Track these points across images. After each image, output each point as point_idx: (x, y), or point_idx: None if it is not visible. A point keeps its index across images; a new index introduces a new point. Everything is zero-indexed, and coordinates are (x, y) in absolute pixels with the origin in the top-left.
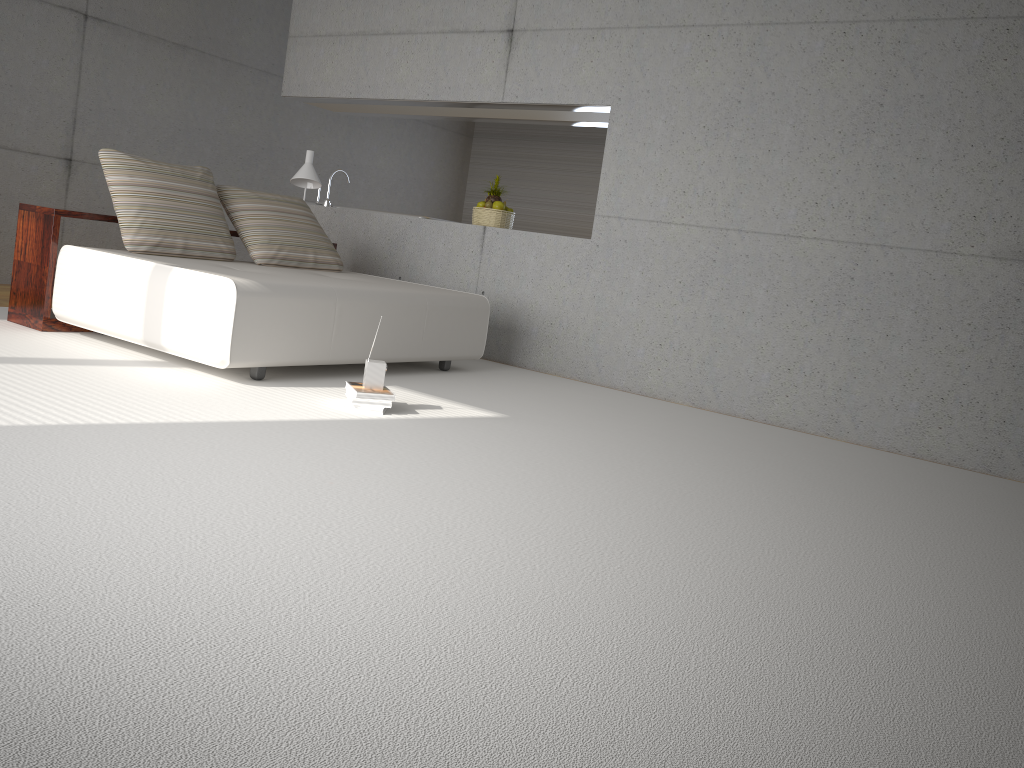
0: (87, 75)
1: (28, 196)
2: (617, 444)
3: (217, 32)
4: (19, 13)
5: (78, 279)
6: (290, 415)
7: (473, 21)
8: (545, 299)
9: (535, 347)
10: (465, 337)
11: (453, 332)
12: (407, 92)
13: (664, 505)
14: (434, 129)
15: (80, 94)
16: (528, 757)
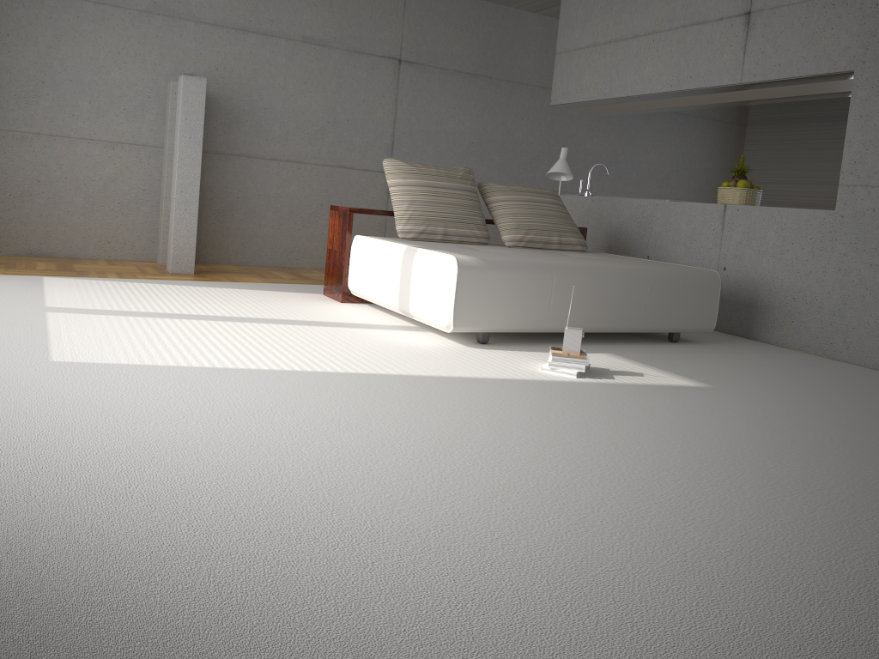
0: (401, 106)
1: (360, 202)
2: (825, 422)
3: (502, 59)
4: (352, 65)
5: (361, 261)
6: (487, 373)
7: (711, 11)
8: (787, 273)
9: (777, 322)
10: (693, 310)
11: (679, 305)
12: (652, 86)
13: (839, 491)
14: (705, 121)
15: (396, 121)
16: None
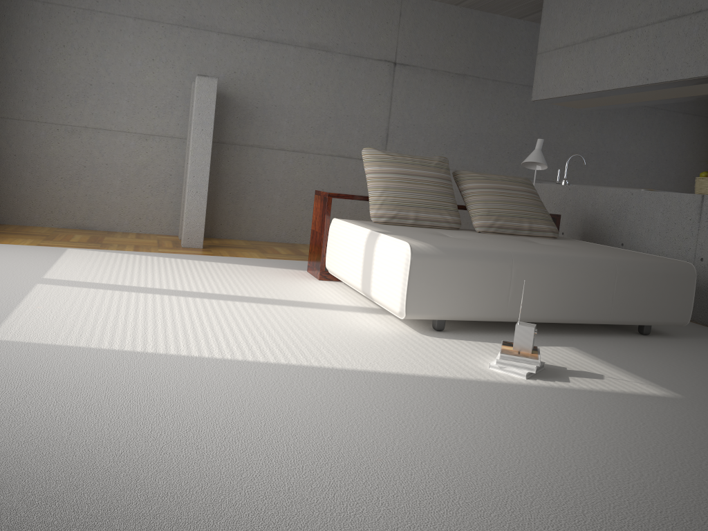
0: (395, 103)
1: (357, 187)
2: None
3: (488, 61)
4: (352, 68)
5: (336, 243)
6: (428, 369)
7: (689, 4)
8: None
9: None
10: (665, 303)
11: (650, 297)
12: (628, 80)
13: None
14: (685, 116)
15: (391, 117)
16: None
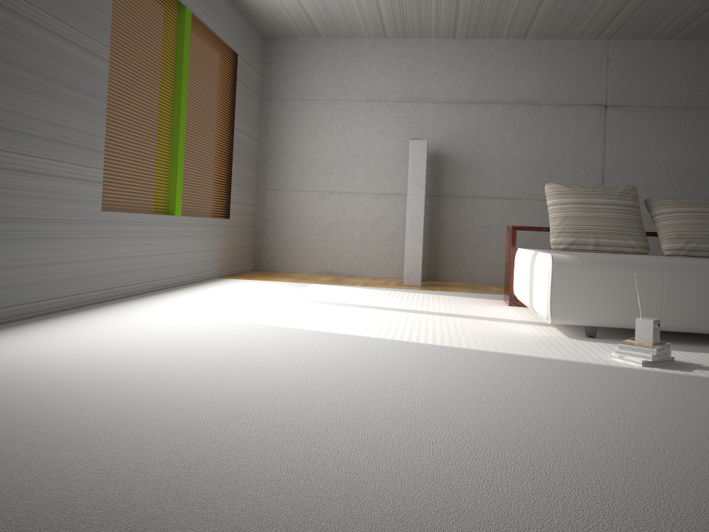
0: (609, 144)
1: None
2: None
3: None
4: (560, 116)
5: (517, 269)
6: (546, 354)
7: None
8: None
9: None
10: None
11: None
12: None
13: None
14: None
15: (605, 158)
16: (54, 510)
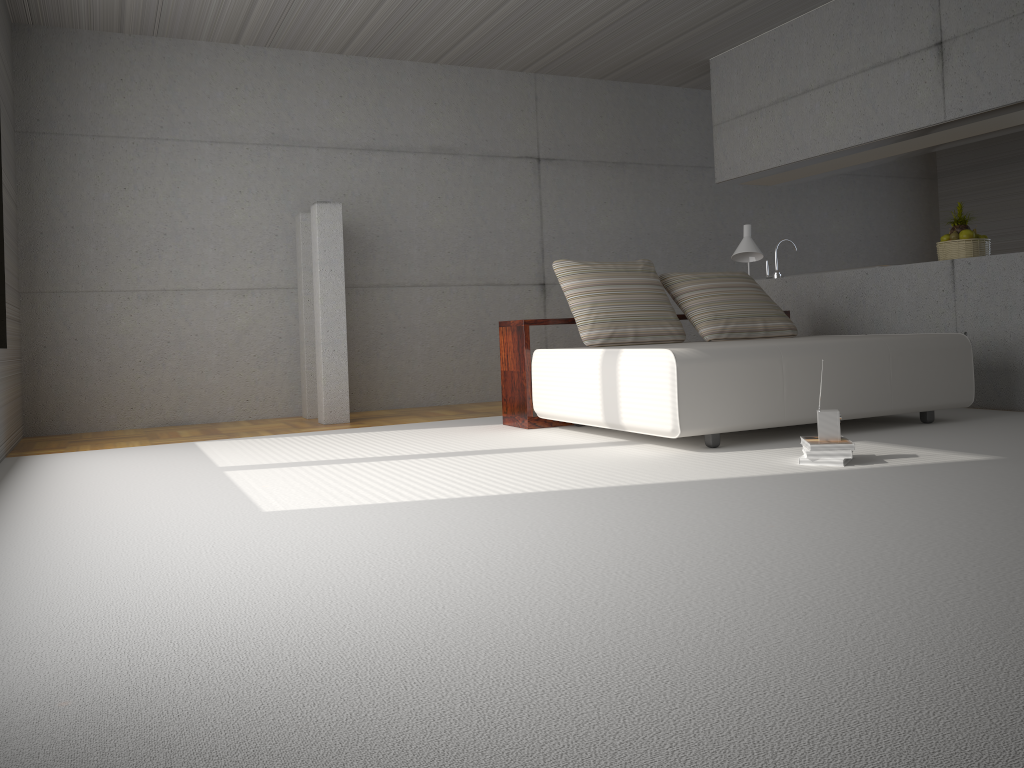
0: (546, 209)
1: None
2: None
3: (649, 142)
4: (488, 171)
5: (548, 377)
6: (740, 473)
7: (894, 48)
8: None
9: None
10: (945, 382)
11: (928, 378)
12: (837, 142)
13: None
14: (888, 180)
15: (543, 226)
16: None
